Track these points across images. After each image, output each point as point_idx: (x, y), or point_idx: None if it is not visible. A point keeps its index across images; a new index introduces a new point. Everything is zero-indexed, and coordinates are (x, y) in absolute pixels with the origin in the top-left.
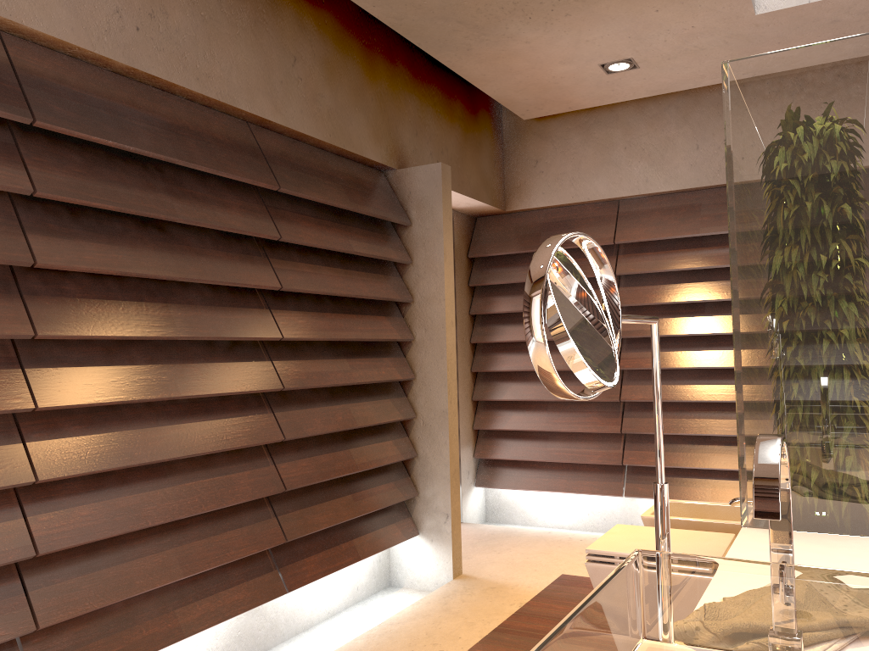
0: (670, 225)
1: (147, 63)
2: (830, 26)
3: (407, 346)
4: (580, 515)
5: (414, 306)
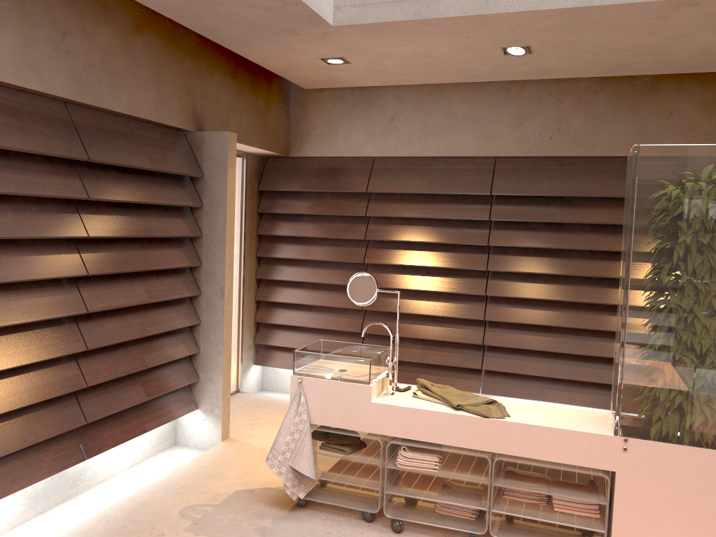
0: None
1: (554, 151)
2: None
3: None
4: None
5: None
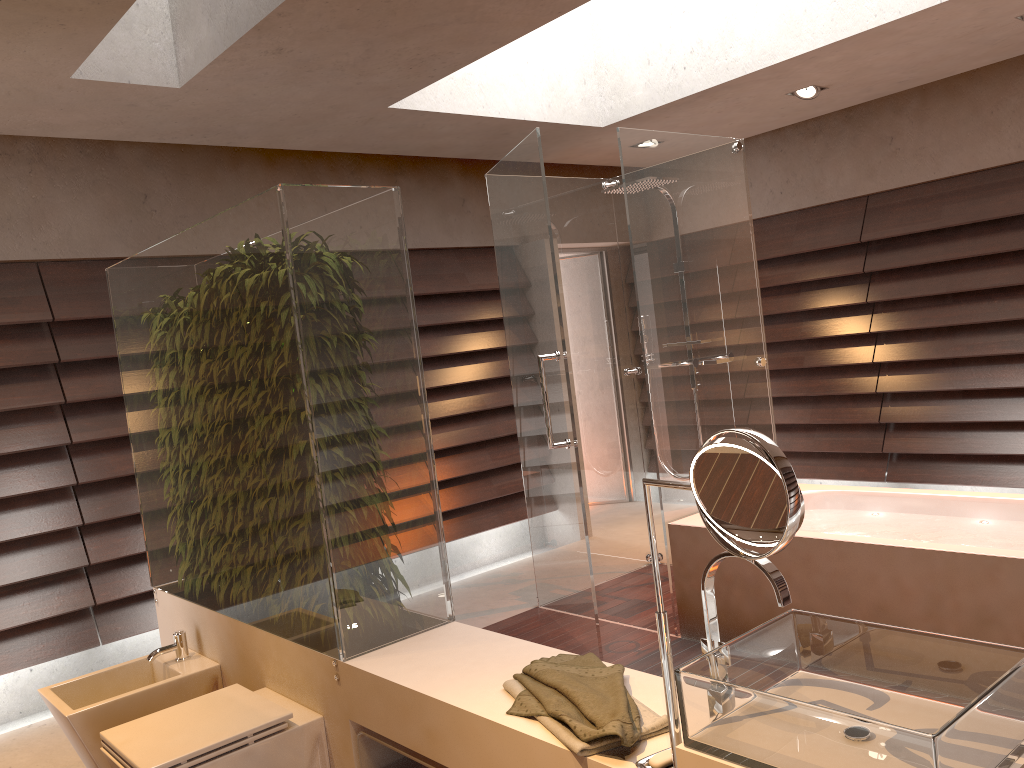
0: None
1: None
2: (124, 108)
3: None
4: None
5: None
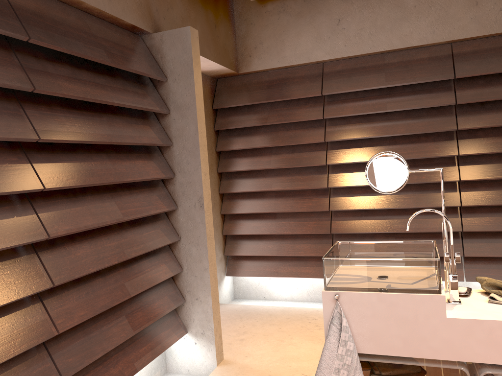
0: None
1: None
2: None
3: None
4: None
5: None
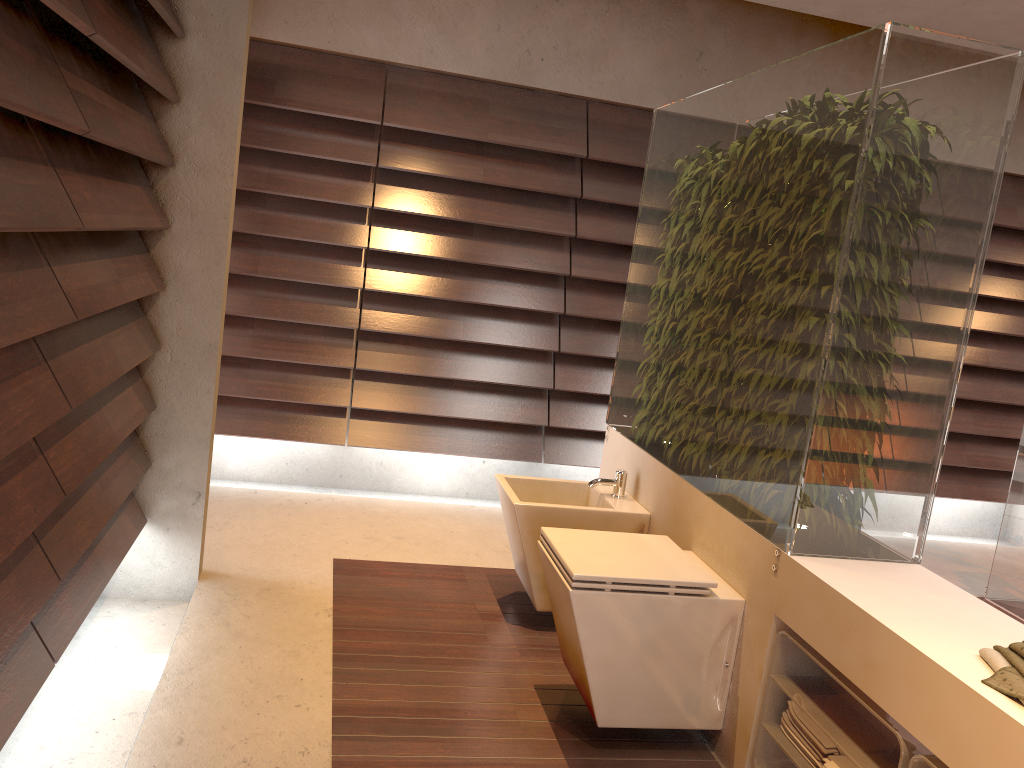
0: (454, 118)
1: None
2: None
3: (155, 236)
4: (276, 465)
5: (175, 175)
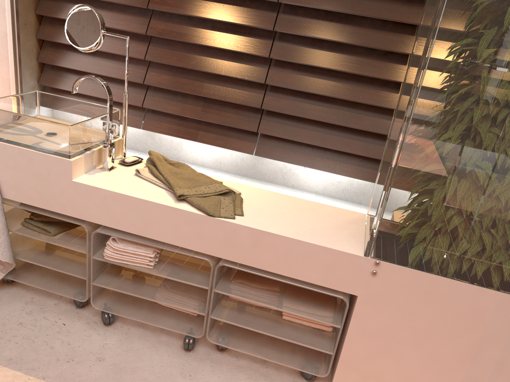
0: None
1: None
2: None
3: None
4: None
5: None
